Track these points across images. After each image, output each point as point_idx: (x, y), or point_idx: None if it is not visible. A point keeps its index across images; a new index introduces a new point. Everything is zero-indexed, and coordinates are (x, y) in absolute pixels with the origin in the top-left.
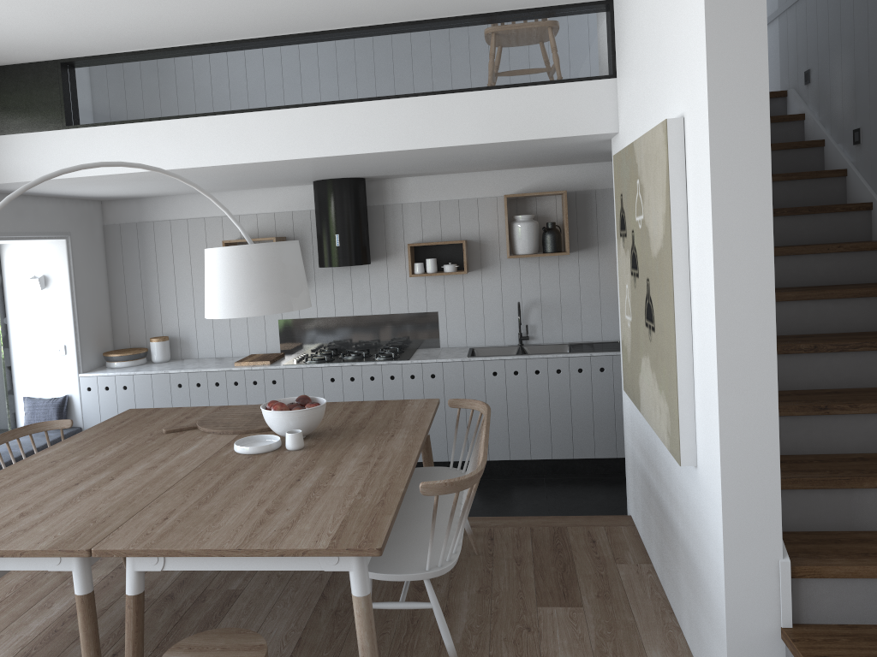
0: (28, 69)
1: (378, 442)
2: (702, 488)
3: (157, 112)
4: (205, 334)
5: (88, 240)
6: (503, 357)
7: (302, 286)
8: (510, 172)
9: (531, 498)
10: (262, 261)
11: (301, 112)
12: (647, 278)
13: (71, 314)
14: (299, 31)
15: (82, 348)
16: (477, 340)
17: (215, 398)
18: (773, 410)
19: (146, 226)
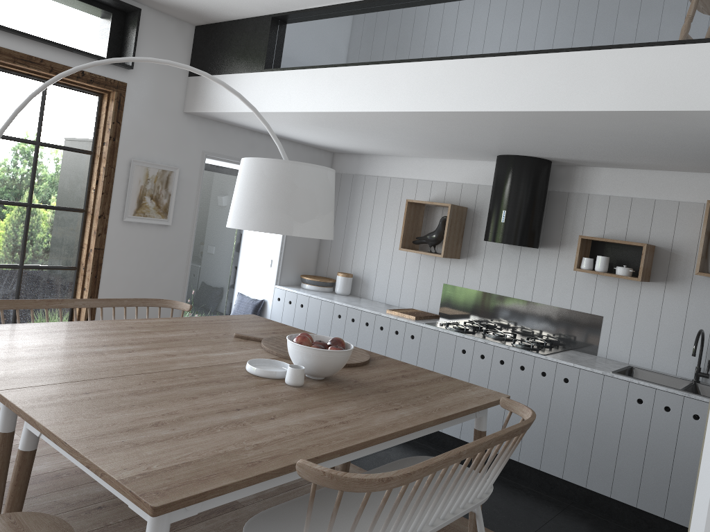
0: (251, 22)
1: (371, 409)
2: None
3: (329, 61)
4: (382, 280)
5: None
6: (654, 385)
7: (314, 214)
8: None
9: None
10: (272, 177)
11: (439, 65)
12: None
13: (281, 236)
14: None
15: (284, 265)
16: (642, 360)
17: (362, 336)
18: None
19: (359, 178)
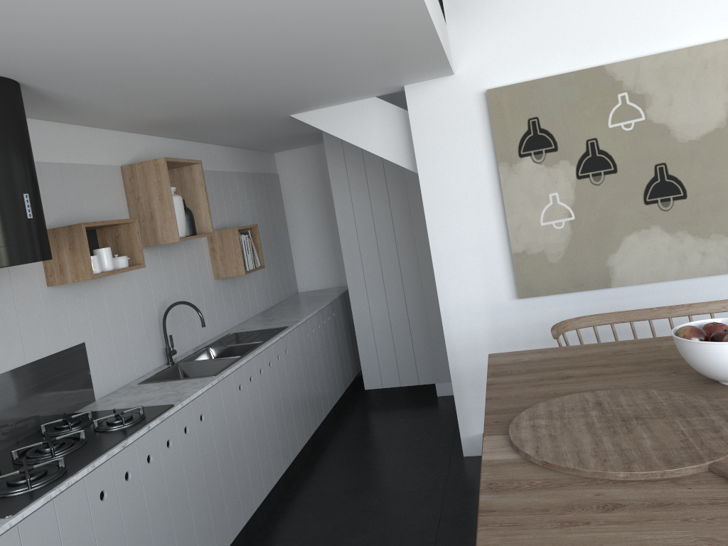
0: None
1: None
2: None
3: None
4: None
5: None
6: (241, 362)
7: None
8: (118, 135)
9: (358, 502)
10: None
11: None
12: (659, 163)
13: None
14: None
15: None
16: (129, 374)
17: None
18: None
19: None
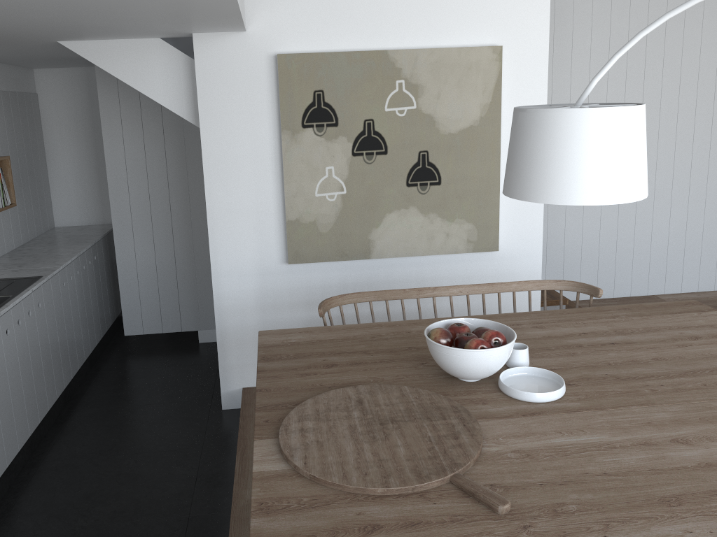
0: None
1: None
2: (505, 257)
3: None
4: None
5: None
6: None
7: None
8: None
9: (113, 465)
10: None
11: None
12: (423, 150)
13: None
14: None
15: None
16: None
17: None
18: None
19: None
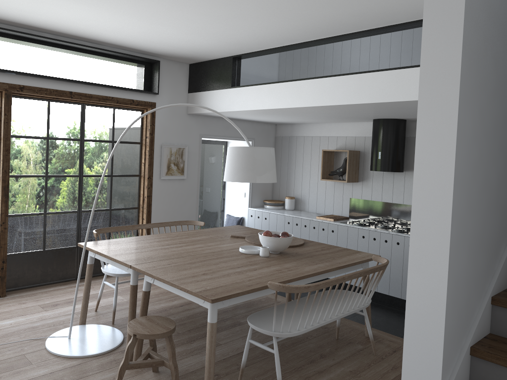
0: (221, 61)
1: (303, 264)
2: None
3: (267, 80)
4: (313, 199)
5: (264, 143)
6: None
7: (266, 171)
8: None
9: None
10: (243, 155)
11: (327, 80)
12: None
13: None
14: (330, 35)
15: (252, 195)
16: None
17: (303, 233)
18: (443, 291)
19: (293, 138)
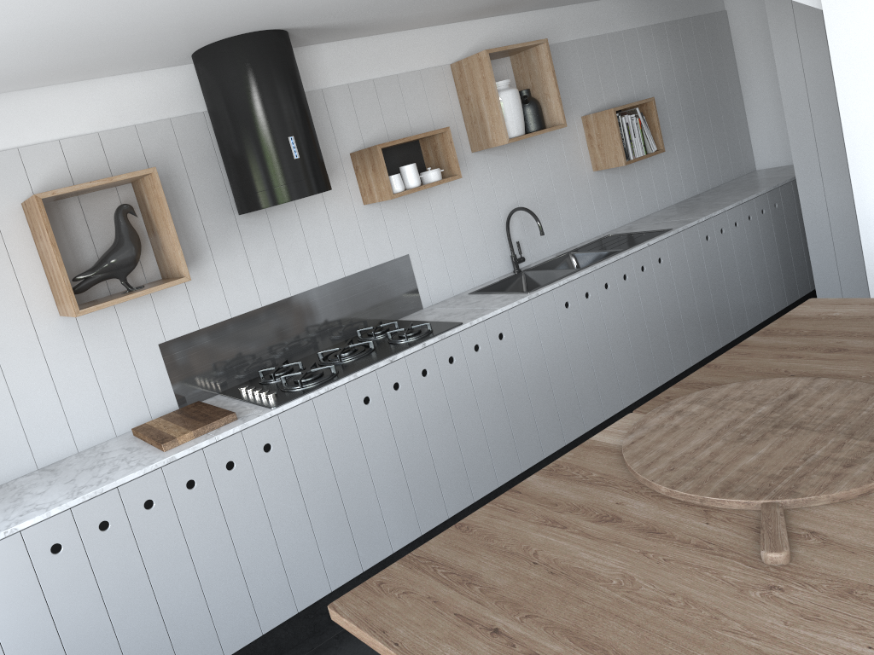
0: None
1: None
2: None
3: None
4: (0, 426)
5: None
6: (570, 277)
7: None
8: (448, 28)
9: None
10: None
11: None
12: None
13: None
14: None
15: None
16: (464, 283)
17: (152, 536)
18: None
19: None
